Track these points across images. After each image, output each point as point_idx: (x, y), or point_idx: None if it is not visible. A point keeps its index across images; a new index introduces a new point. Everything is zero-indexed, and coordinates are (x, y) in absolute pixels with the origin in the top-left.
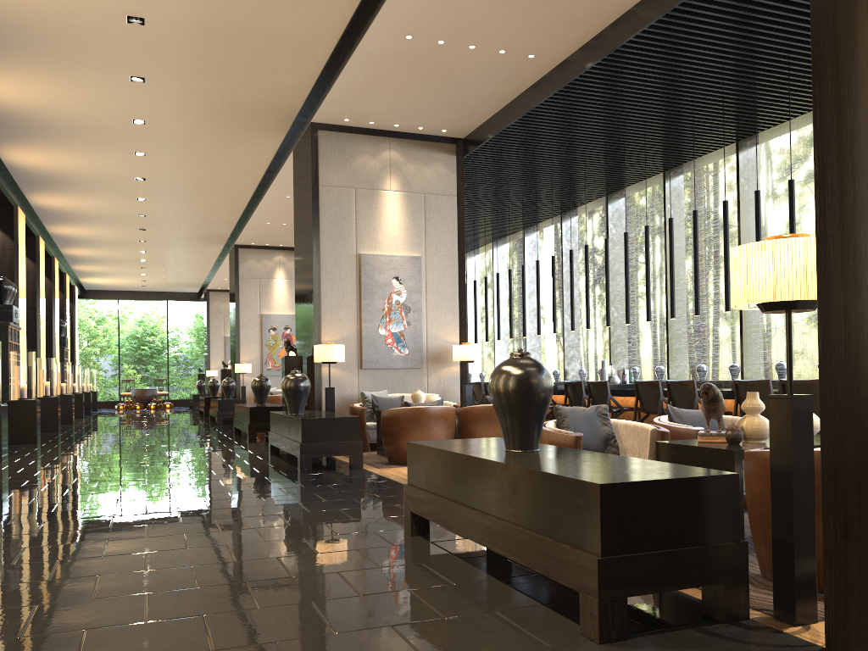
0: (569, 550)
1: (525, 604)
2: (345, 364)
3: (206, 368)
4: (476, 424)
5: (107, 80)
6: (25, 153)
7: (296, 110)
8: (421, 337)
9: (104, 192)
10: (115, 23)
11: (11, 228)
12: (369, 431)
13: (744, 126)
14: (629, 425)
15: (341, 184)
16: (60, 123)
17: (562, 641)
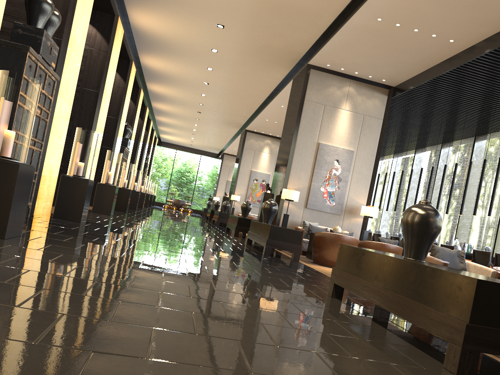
0: (445, 316)
1: (405, 345)
2: (297, 203)
3: (213, 195)
4: None
5: (204, 24)
6: (152, 60)
7: (300, 56)
8: (344, 197)
9: (185, 88)
10: None
11: (136, 99)
12: (303, 244)
13: None
14: (477, 266)
15: (317, 101)
16: (174, 45)
17: (431, 367)
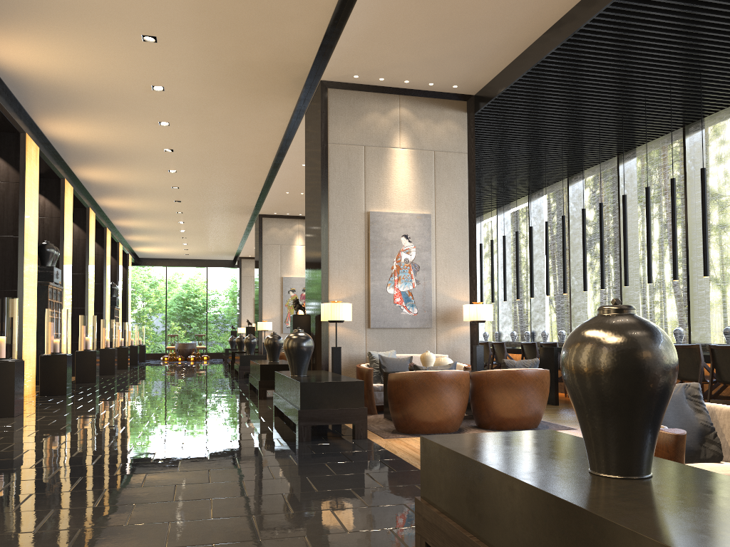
0: None
1: None
2: (352, 323)
3: (238, 325)
4: (493, 390)
5: (120, 40)
6: (62, 126)
7: (306, 70)
8: (430, 296)
9: (139, 165)
10: None
11: (58, 198)
12: (375, 393)
13: None
14: None
15: (350, 142)
16: (86, 92)
17: None
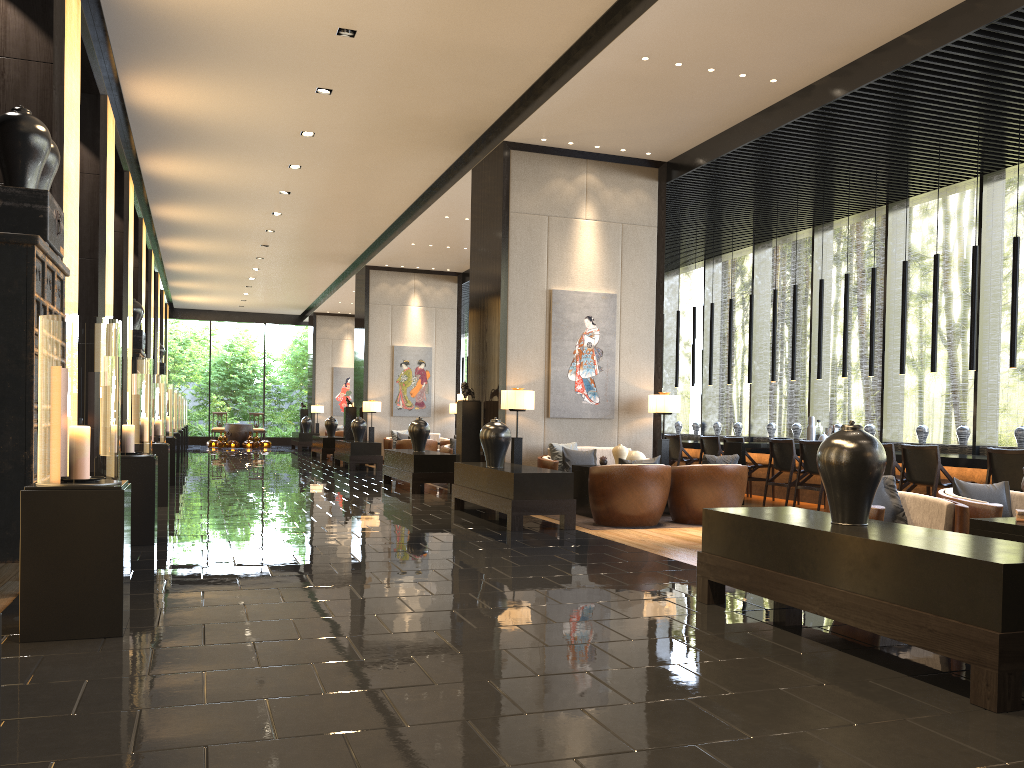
0: (957, 625)
1: (892, 675)
2: (531, 411)
3: (310, 403)
4: (693, 485)
5: (290, 91)
6: (169, 163)
7: (485, 126)
8: (613, 385)
9: (239, 205)
10: (323, 35)
11: (135, 243)
12: None
13: (994, 160)
14: (918, 499)
15: (533, 211)
16: (221, 133)
17: (958, 709)
